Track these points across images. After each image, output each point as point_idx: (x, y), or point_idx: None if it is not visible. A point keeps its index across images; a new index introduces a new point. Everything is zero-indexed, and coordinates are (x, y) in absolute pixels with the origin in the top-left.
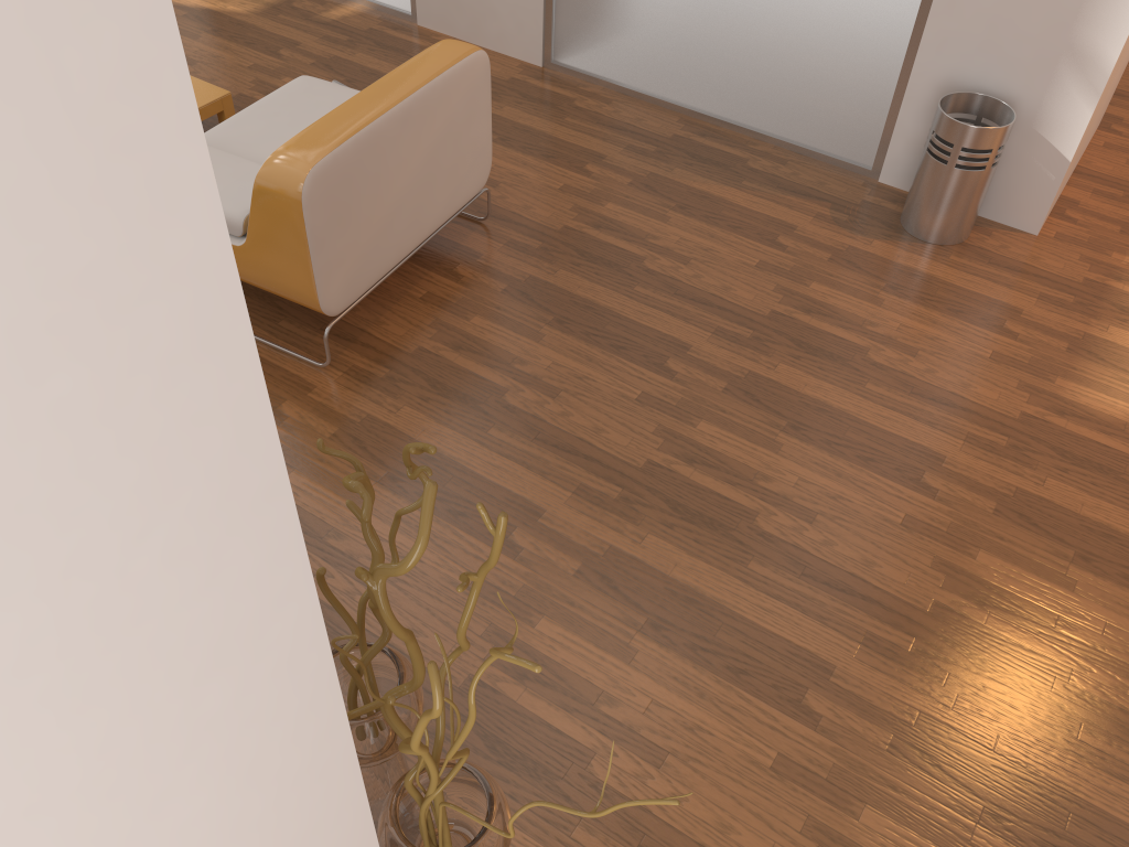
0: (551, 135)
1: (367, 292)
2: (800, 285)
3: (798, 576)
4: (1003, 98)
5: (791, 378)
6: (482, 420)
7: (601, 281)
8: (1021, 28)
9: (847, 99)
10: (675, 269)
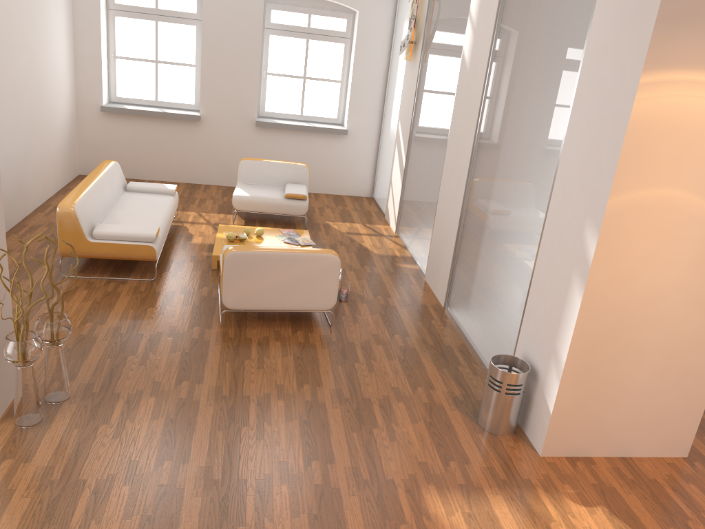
0: (403, 322)
1: (247, 310)
2: (396, 400)
3: (225, 443)
4: (537, 369)
5: (333, 413)
6: (230, 359)
7: (332, 358)
8: (543, 334)
9: (503, 353)
10: (362, 370)
